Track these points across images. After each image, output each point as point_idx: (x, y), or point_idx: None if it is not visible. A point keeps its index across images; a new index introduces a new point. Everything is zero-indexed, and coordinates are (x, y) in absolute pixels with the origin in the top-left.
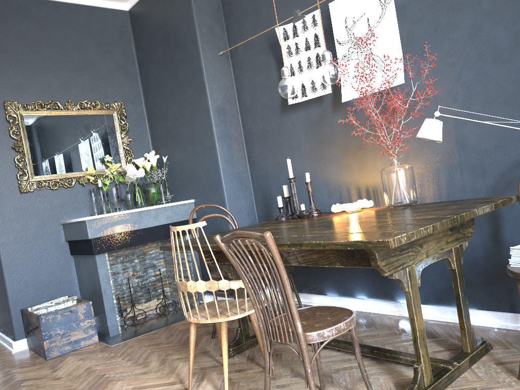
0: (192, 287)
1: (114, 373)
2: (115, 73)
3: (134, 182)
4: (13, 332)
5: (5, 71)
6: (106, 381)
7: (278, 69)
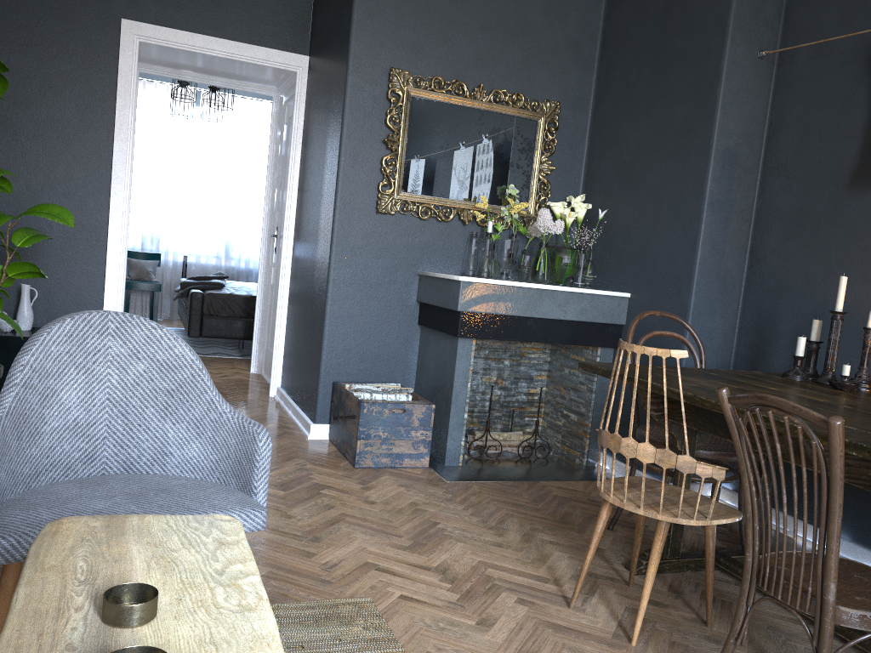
0: (630, 449)
1: (452, 526)
2: (560, 53)
3: (542, 239)
4: (316, 410)
5: (404, 21)
6: (440, 535)
7: (869, 106)
